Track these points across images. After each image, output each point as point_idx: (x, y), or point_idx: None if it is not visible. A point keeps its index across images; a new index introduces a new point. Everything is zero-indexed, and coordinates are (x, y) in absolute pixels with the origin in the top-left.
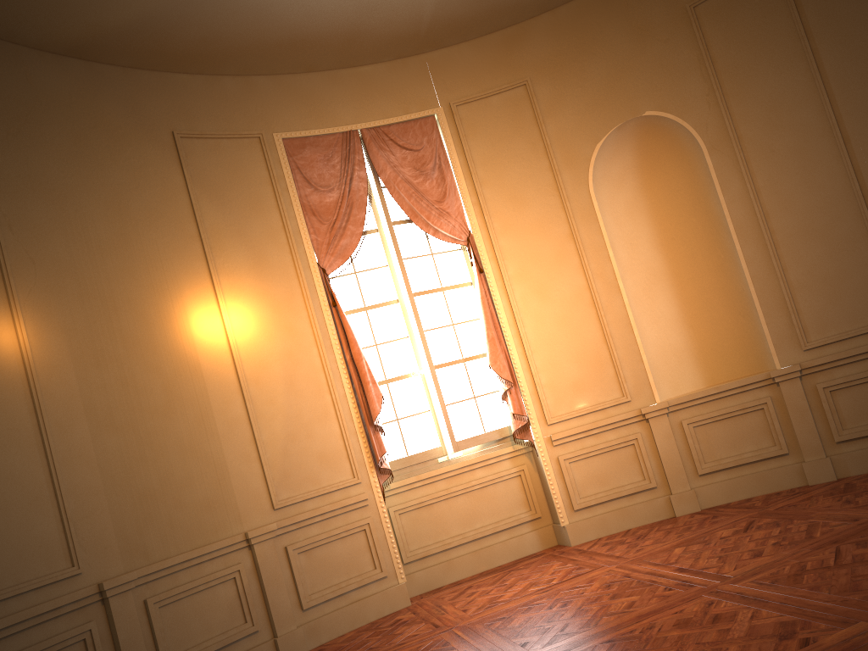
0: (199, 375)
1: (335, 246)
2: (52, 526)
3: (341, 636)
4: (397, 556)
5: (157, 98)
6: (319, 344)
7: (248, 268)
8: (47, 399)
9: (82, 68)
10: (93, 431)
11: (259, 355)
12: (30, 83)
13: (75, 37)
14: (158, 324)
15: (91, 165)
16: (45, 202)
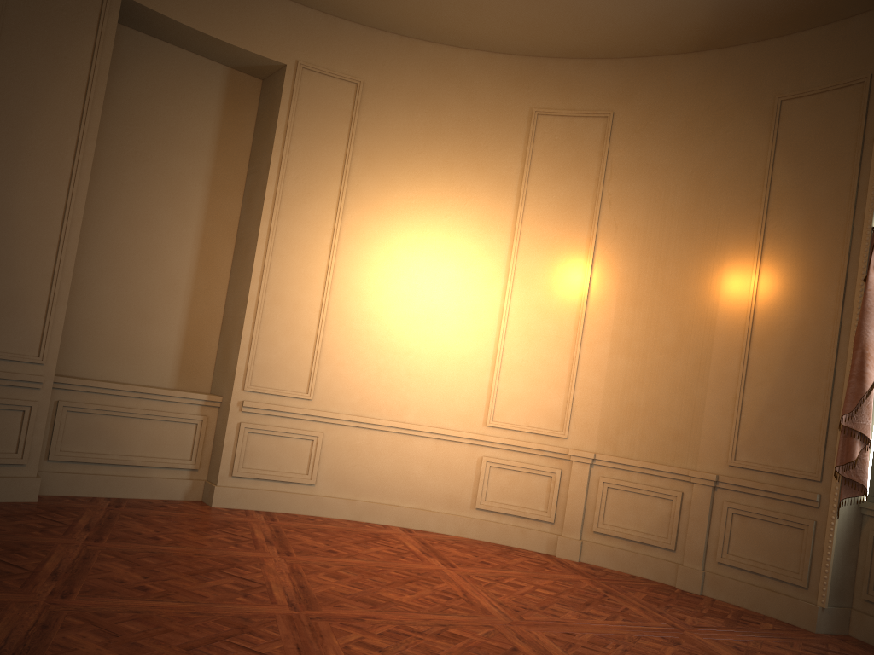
0: (712, 328)
1: None
2: (560, 403)
3: (736, 606)
4: (825, 577)
5: (775, 65)
6: (836, 322)
7: (797, 232)
8: (588, 323)
9: (716, 56)
10: (612, 351)
11: (773, 321)
12: (666, 85)
13: (694, 38)
14: (694, 279)
15: (690, 144)
16: (642, 180)
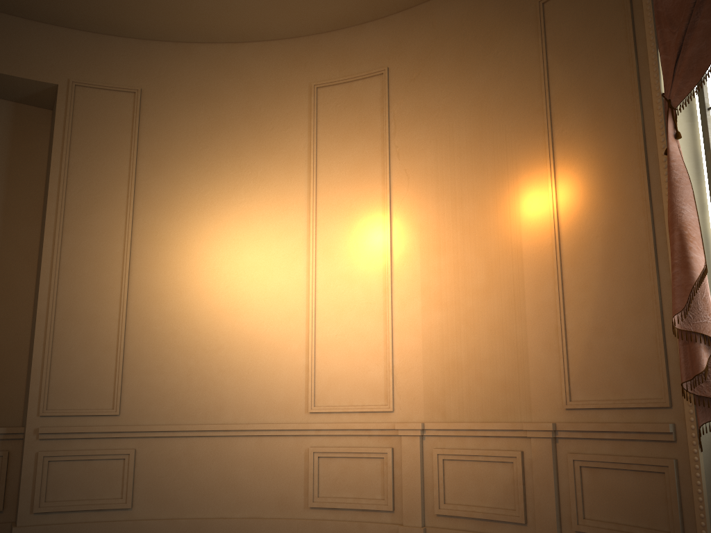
0: (519, 257)
1: (684, 61)
2: (380, 373)
3: None
4: (703, 532)
5: None
6: (646, 211)
7: (586, 128)
8: (396, 282)
9: None
10: (424, 306)
11: (581, 232)
12: (433, 28)
13: None
14: (492, 210)
15: (465, 76)
16: (426, 125)
